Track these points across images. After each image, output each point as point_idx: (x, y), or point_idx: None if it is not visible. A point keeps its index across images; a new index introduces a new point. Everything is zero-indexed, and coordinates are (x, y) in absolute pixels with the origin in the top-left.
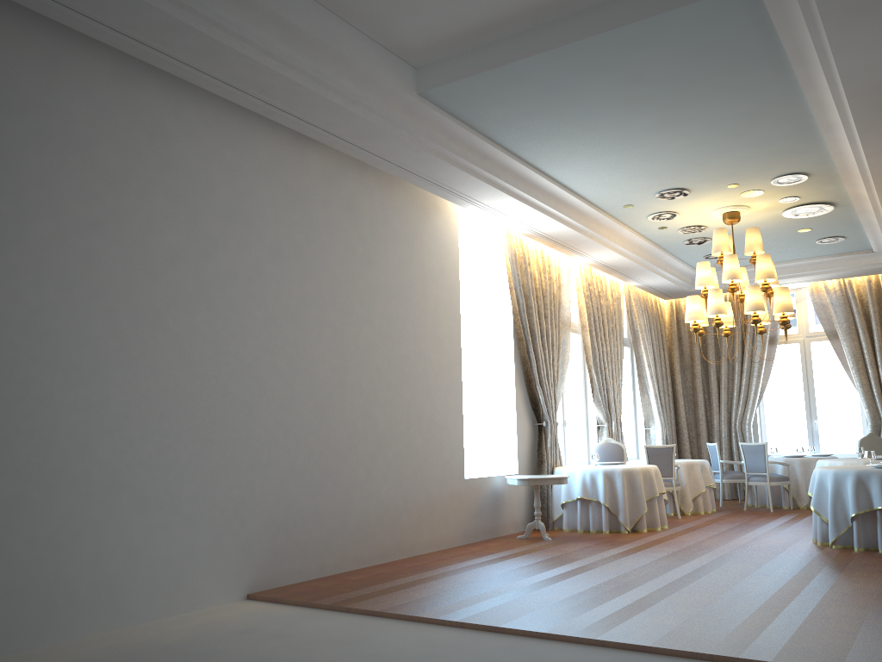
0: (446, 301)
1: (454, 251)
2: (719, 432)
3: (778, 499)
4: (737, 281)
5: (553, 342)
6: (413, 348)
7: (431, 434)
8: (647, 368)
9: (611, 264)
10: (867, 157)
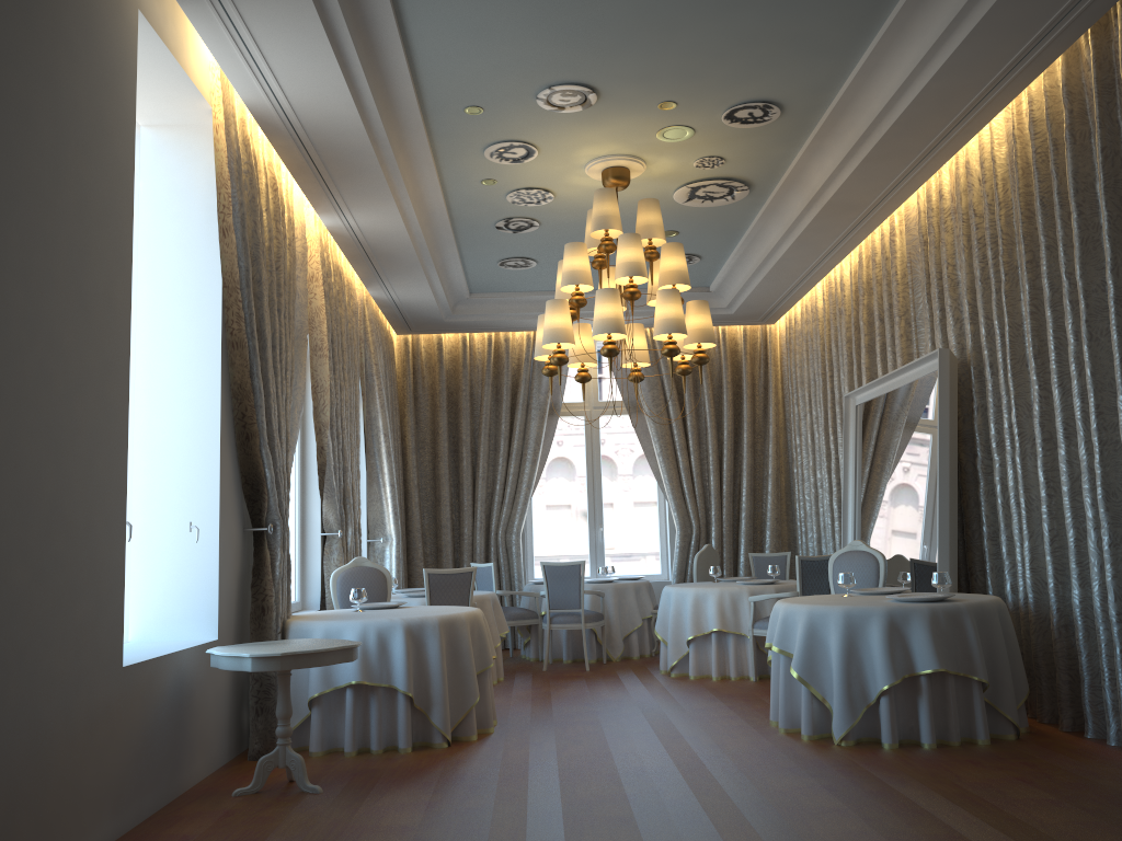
0: (105, 204)
1: (127, 89)
2: (472, 546)
3: (578, 648)
4: (635, 283)
5: (286, 364)
6: (20, 302)
7: (52, 551)
8: (383, 439)
9: (372, 241)
10: (936, 75)
